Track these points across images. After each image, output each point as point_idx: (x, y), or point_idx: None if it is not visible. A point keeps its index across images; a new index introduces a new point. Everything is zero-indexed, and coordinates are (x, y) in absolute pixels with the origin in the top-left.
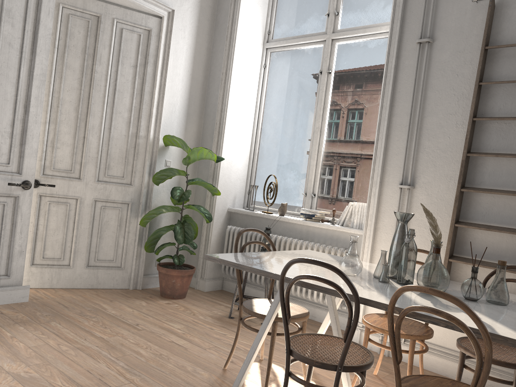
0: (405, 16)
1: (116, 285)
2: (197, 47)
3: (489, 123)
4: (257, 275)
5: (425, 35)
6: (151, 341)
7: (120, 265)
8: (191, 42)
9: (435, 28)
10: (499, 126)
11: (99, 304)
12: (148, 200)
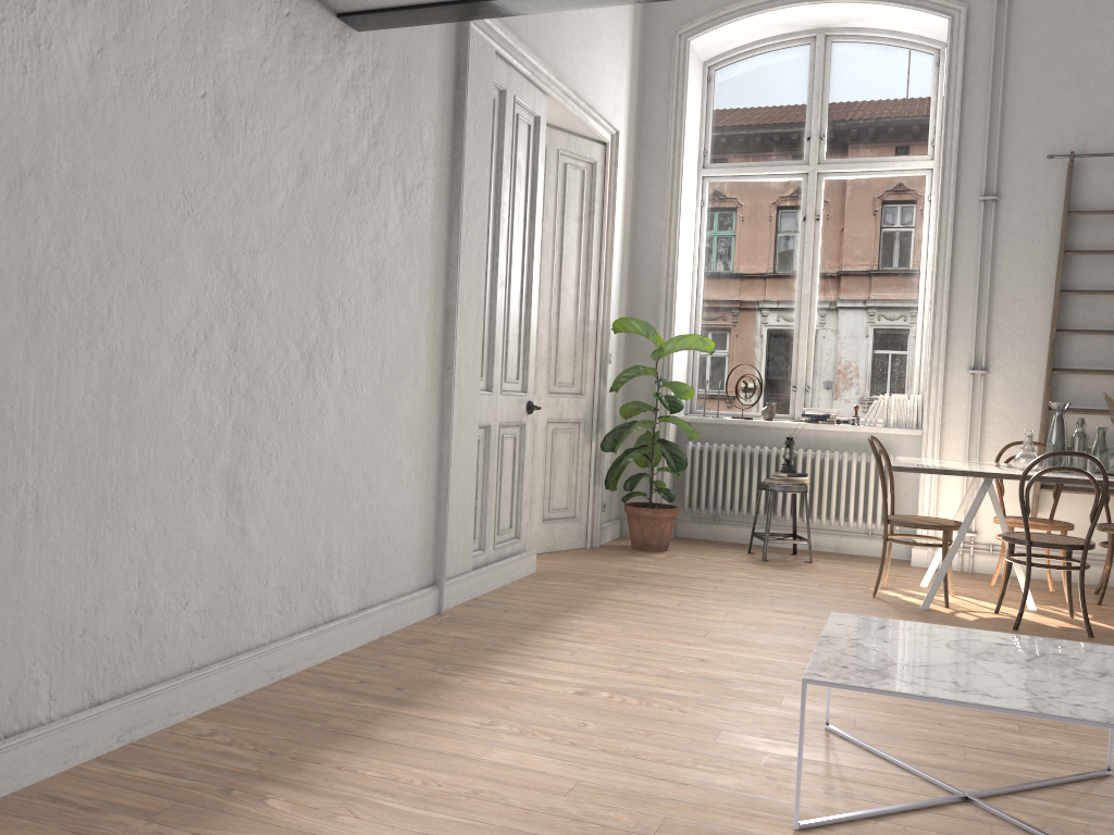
0: (959, 165)
1: (573, 544)
2: (627, 180)
3: (1073, 297)
4: (753, 505)
5: (987, 190)
6: (758, 587)
7: (573, 514)
8: (623, 174)
9: (999, 184)
10: (1084, 299)
11: (610, 565)
12: (600, 415)
